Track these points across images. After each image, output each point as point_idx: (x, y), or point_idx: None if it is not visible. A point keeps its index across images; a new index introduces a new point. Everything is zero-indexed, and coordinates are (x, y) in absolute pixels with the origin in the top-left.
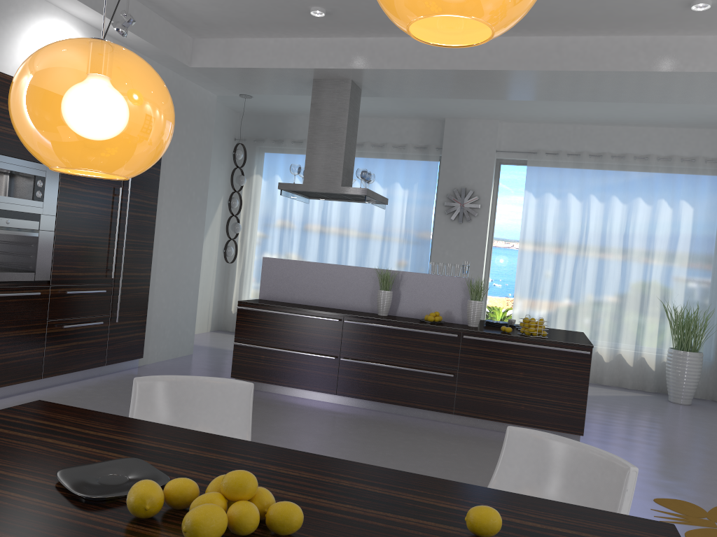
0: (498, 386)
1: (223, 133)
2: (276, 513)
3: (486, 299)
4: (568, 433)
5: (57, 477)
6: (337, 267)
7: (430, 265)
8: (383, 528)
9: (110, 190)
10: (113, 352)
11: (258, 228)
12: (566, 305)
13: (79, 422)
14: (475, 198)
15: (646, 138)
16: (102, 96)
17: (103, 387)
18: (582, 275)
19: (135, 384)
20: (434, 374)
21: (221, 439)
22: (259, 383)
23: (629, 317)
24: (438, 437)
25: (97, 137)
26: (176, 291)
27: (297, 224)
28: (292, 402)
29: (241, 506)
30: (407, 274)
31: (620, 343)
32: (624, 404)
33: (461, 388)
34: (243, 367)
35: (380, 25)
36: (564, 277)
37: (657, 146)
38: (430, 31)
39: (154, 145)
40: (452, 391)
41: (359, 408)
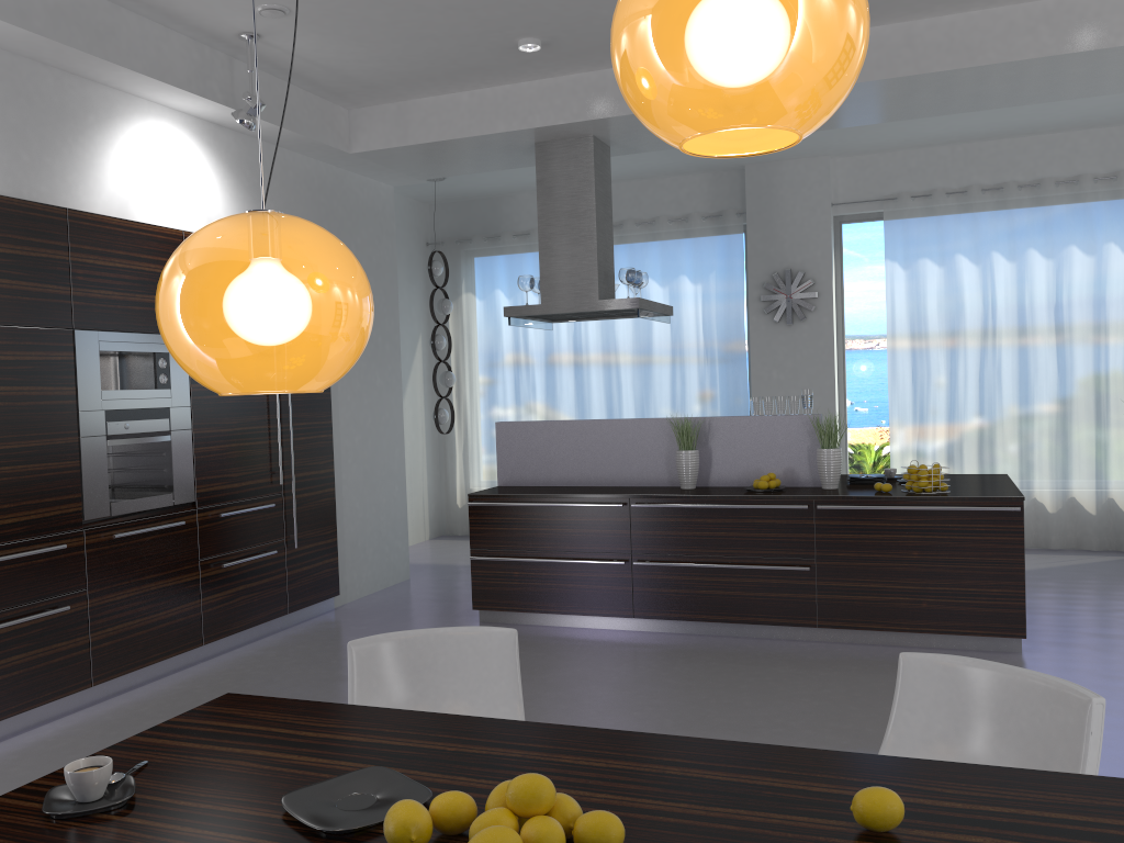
0: (881, 576)
1: (409, 238)
2: (587, 829)
3: (847, 437)
4: (1002, 636)
5: (283, 806)
6: (609, 423)
7: (751, 402)
8: (736, 833)
9: None
10: (297, 593)
11: (480, 375)
12: (975, 431)
13: (290, 721)
14: (807, 283)
15: (1072, 150)
16: (280, 295)
17: (290, 646)
18: (994, 380)
19: (350, 651)
20: (779, 569)
21: (488, 723)
22: (516, 613)
23: (1079, 437)
24: (798, 666)
25: (280, 349)
26: (374, 489)
27: (539, 360)
28: (569, 636)
29: (539, 824)
30: (717, 421)
31: (1070, 480)
32: (1089, 577)
33: (823, 586)
34: (489, 592)
35: None
36: (965, 388)
37: (1092, 159)
38: (711, 133)
39: (353, 344)
40: (811, 593)
41: (671, 634)
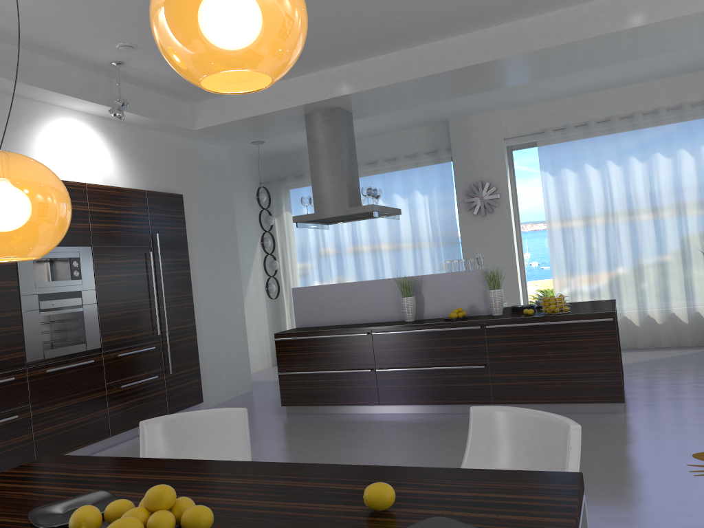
0: (530, 368)
1: (247, 180)
2: (187, 516)
3: (526, 284)
4: (609, 402)
5: (28, 515)
6: (360, 284)
7: (445, 264)
8: (291, 517)
9: (141, 256)
10: (173, 402)
11: (297, 261)
12: (606, 274)
13: (73, 468)
14: (492, 189)
15: (651, 93)
16: None
17: None
18: (615, 241)
19: (141, 427)
20: (466, 368)
21: (190, 462)
22: (308, 407)
23: (673, 274)
24: None
25: None
26: (224, 335)
27: (331, 250)
28: (339, 419)
29: (156, 515)
30: (425, 277)
31: (670, 302)
32: (681, 363)
33: (494, 377)
34: (290, 394)
35: (348, 52)
36: (598, 248)
37: (665, 97)
38: (241, 81)
39: (48, 226)
40: (487, 382)
41: (403, 414)
